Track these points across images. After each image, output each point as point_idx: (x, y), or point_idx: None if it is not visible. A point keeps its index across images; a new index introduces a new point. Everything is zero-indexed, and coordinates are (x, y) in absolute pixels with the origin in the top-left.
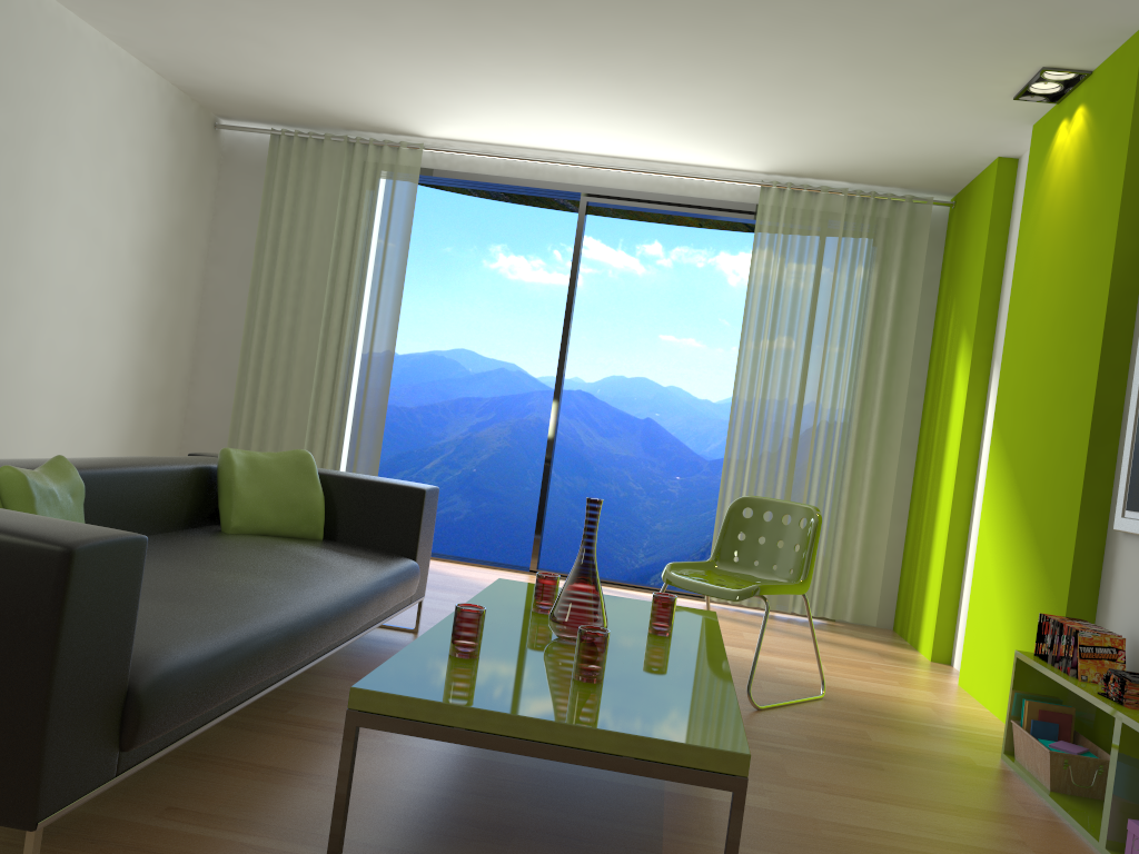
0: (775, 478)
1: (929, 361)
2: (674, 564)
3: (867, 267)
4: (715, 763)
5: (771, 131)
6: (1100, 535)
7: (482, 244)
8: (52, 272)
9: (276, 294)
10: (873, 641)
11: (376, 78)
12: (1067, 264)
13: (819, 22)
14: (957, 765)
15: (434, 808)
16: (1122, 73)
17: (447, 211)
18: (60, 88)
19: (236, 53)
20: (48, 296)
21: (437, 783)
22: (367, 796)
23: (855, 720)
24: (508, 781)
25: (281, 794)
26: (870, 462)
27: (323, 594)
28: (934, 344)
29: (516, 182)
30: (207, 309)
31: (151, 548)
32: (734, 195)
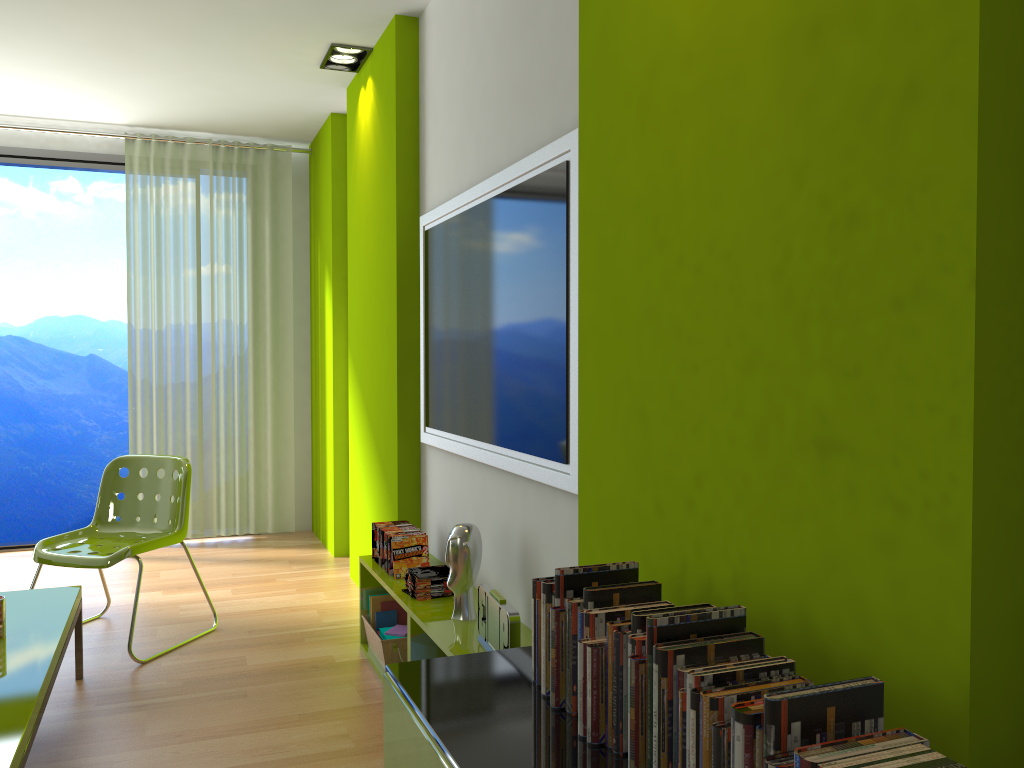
0: (184, 416)
1: (310, 292)
2: (47, 540)
3: (241, 212)
4: None
5: (113, 89)
6: (416, 446)
7: None
8: None
9: None
10: (290, 547)
11: None
12: (374, 216)
13: None
14: (318, 668)
15: None
16: (388, 54)
17: None
18: None
19: None
20: None
21: None
22: None
23: (240, 645)
24: None
25: None
26: (269, 388)
27: None
28: (312, 276)
29: None
30: None
31: None
32: (101, 147)
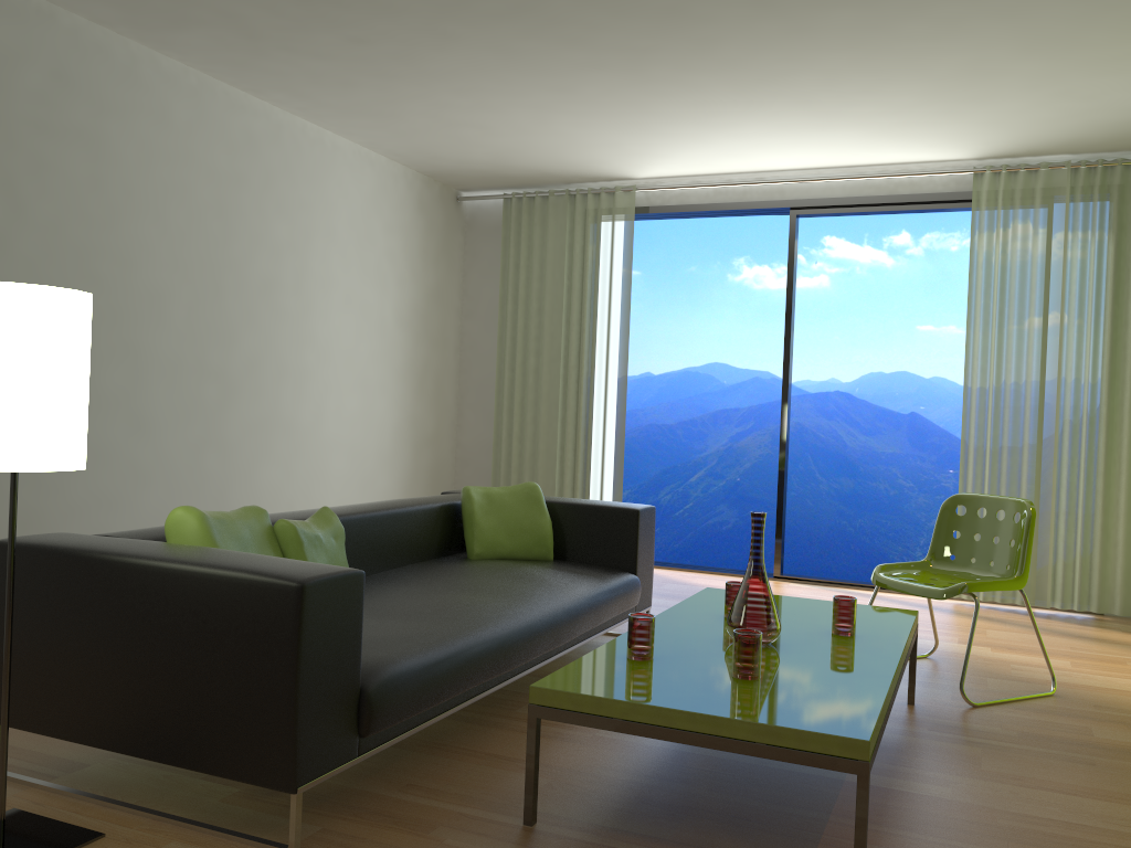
0: (1019, 469)
1: None
2: (884, 565)
3: (1101, 239)
4: (838, 748)
5: (967, 121)
6: None
7: (724, 258)
8: (334, 348)
9: (520, 339)
10: None
11: (580, 138)
12: None
13: (977, 18)
14: None
15: (622, 790)
16: None
17: (688, 232)
18: (326, 195)
19: (460, 139)
20: (332, 367)
21: (631, 769)
22: (567, 779)
23: (1083, 716)
24: (696, 769)
25: (497, 776)
26: (1125, 444)
27: (536, 608)
28: None
29: (726, 207)
30: (465, 360)
31: (405, 576)
32: (947, 185)
